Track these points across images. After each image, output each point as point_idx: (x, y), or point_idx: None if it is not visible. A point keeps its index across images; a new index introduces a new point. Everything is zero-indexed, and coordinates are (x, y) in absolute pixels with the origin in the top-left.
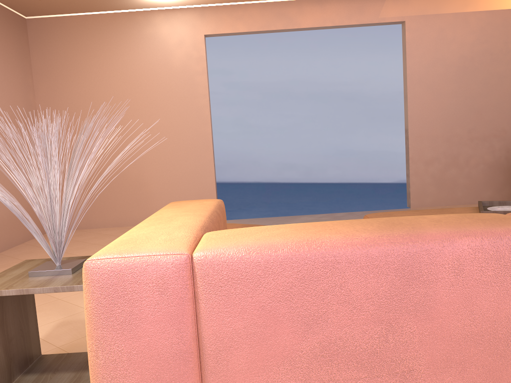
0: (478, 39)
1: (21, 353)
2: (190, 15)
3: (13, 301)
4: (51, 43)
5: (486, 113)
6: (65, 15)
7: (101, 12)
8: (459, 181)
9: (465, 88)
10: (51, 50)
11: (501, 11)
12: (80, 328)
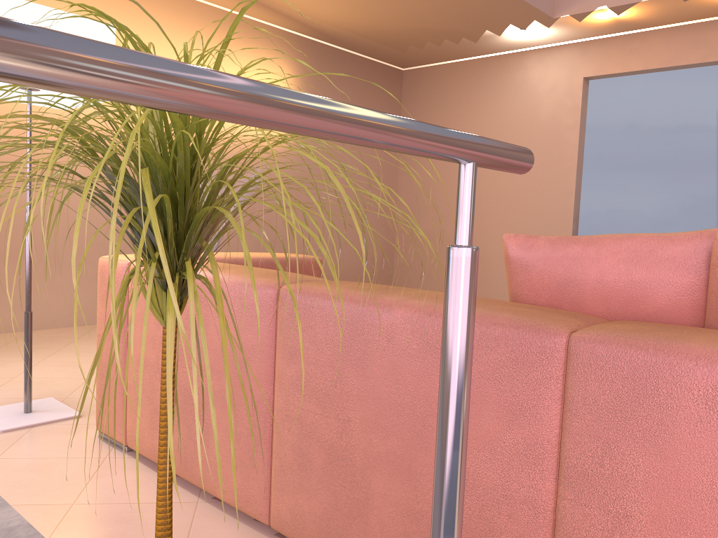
0: None
1: None
2: (569, 53)
3: None
4: (420, 95)
5: None
6: (437, 64)
7: (471, 57)
8: None
9: None
10: (419, 102)
11: None
12: None
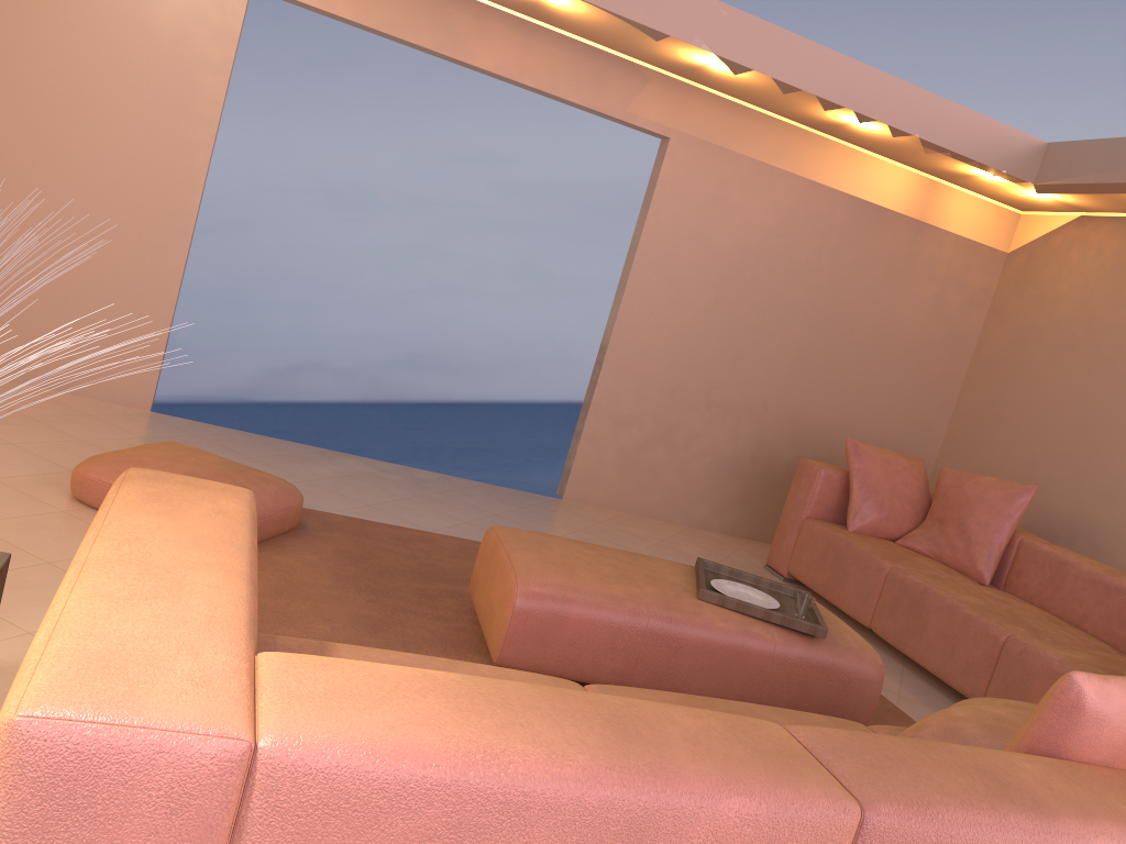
0: (780, 226)
1: None
2: None
3: None
4: None
5: (747, 365)
6: None
7: None
8: (664, 474)
9: (729, 306)
10: None
11: (831, 191)
12: None
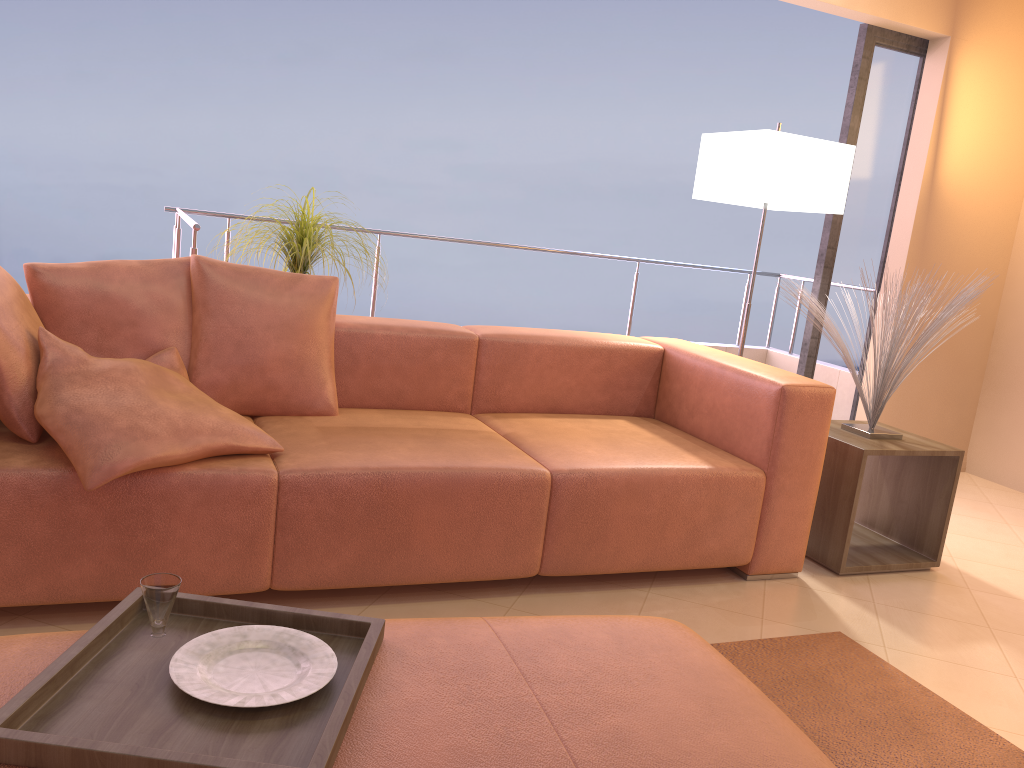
0: None
1: (908, 527)
2: None
3: (917, 471)
4: None
5: None
6: None
7: None
8: None
9: None
10: None
11: None
12: (1018, 616)
